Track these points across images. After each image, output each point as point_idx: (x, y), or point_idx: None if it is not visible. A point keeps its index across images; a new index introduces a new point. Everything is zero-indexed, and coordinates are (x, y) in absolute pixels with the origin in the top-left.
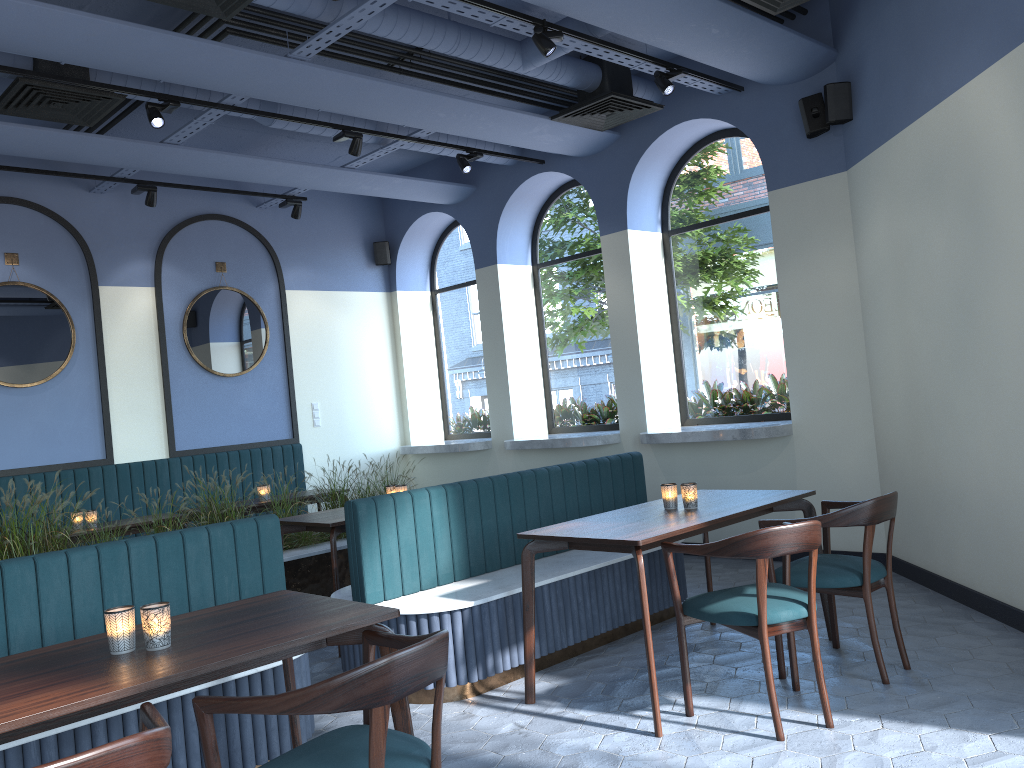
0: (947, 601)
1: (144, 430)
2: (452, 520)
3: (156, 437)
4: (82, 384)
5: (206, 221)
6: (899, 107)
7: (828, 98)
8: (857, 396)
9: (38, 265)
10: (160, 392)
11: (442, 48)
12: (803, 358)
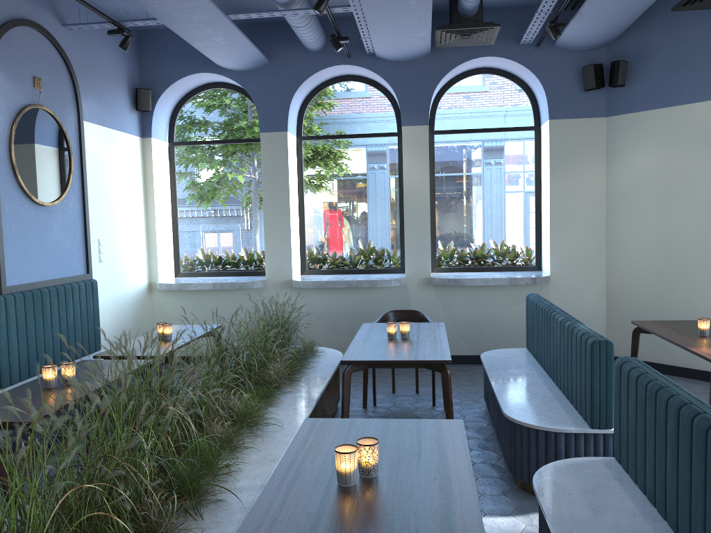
0: (695, 380)
1: None
2: None
3: None
4: None
5: (26, 27)
6: (693, 88)
7: (620, 69)
8: (597, 259)
9: None
10: None
11: None
12: (562, 232)
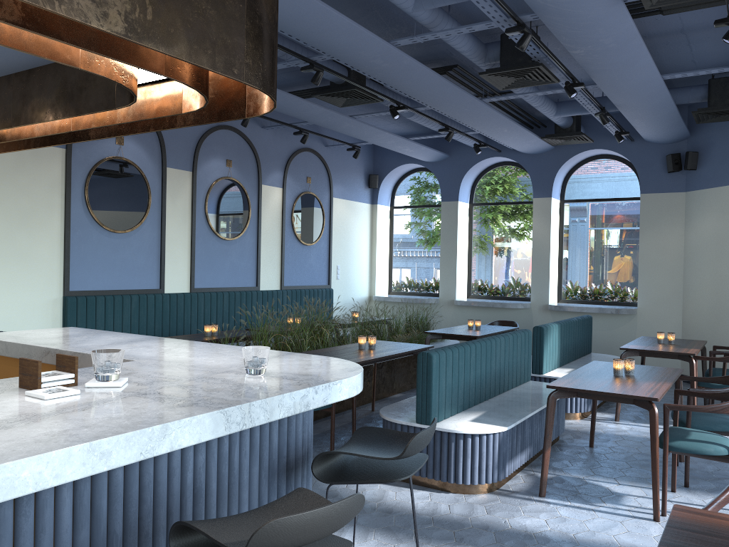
0: None
1: (272, 272)
2: (558, 339)
3: (276, 277)
4: (250, 241)
5: (305, 152)
6: None
7: (688, 158)
8: (675, 299)
9: (238, 168)
10: (279, 250)
11: (536, 104)
12: (648, 277)
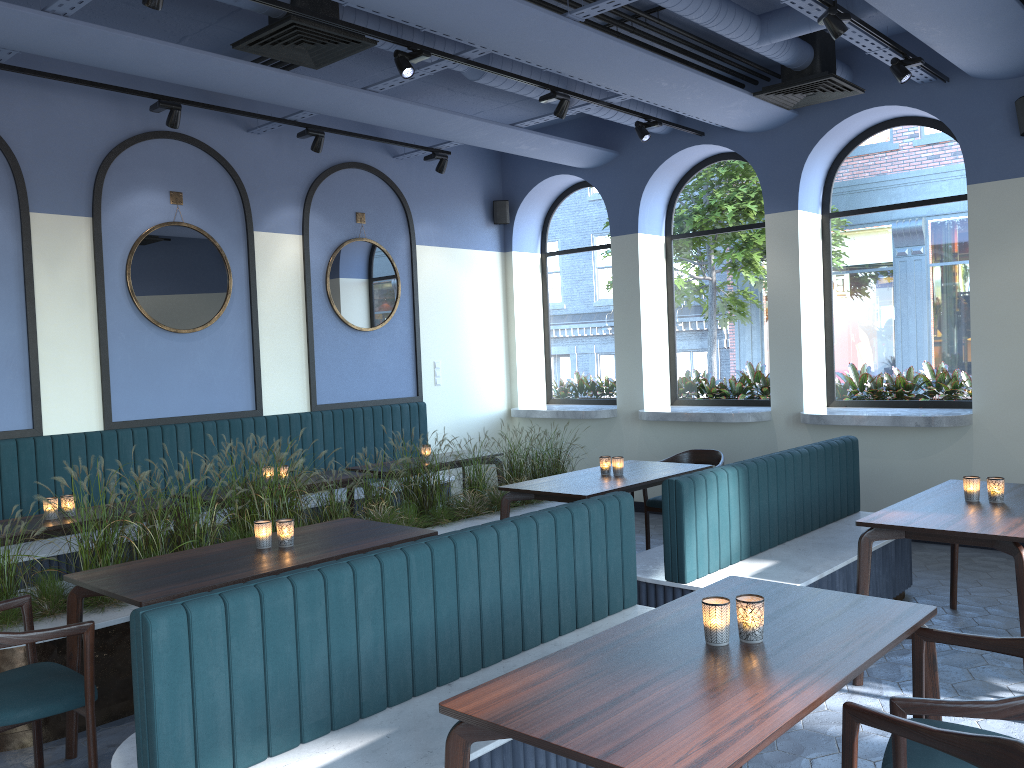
0: None
1: (289, 382)
2: (741, 500)
3: (299, 390)
4: (236, 332)
5: (349, 169)
6: None
7: None
8: None
9: (200, 206)
10: (304, 344)
11: (702, 18)
12: (991, 351)
